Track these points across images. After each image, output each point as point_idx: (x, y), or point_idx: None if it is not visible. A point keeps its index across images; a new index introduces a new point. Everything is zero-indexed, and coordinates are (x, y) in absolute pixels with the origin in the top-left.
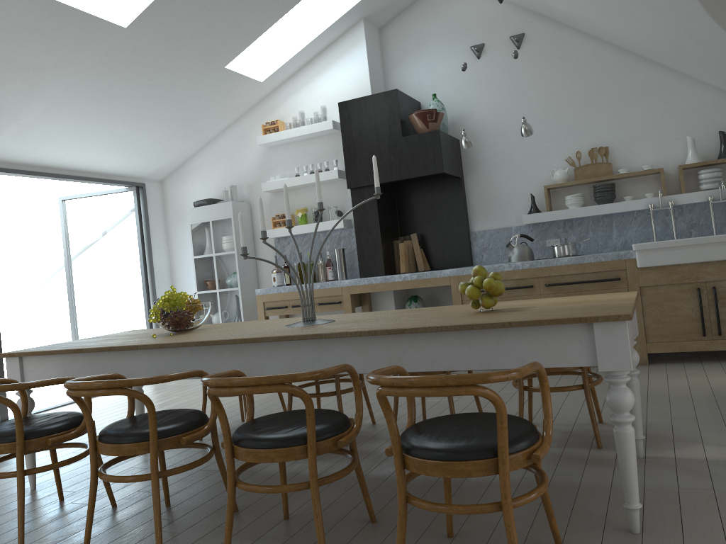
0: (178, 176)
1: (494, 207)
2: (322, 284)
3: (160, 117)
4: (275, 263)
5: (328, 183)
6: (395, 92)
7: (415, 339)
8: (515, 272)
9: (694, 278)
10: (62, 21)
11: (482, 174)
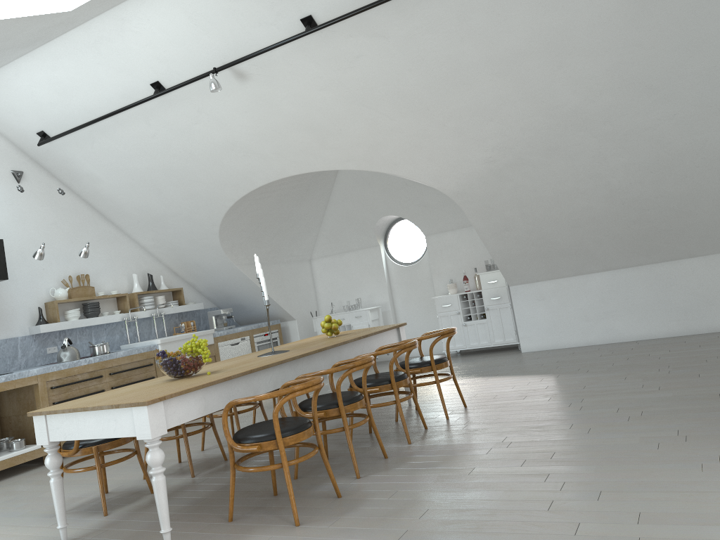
0: None
1: (0, 318)
2: None
3: None
4: None
5: None
6: None
7: (365, 340)
8: (90, 365)
9: None
10: None
11: None
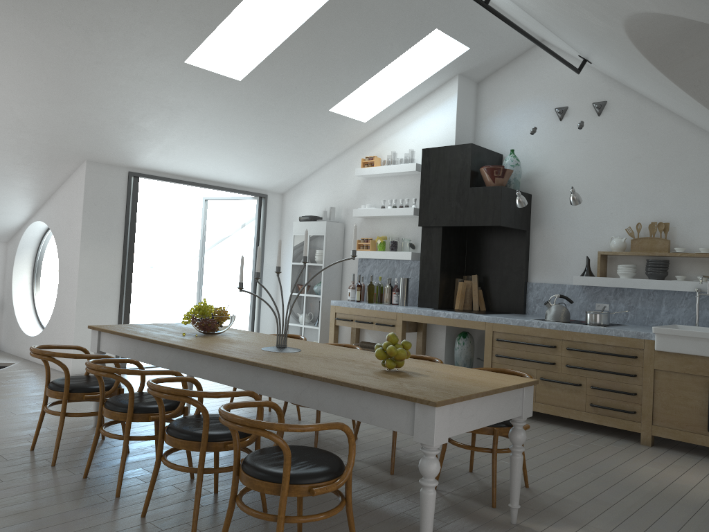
0: (295, 192)
1: (553, 262)
2: (381, 306)
3: (276, 146)
4: (352, 280)
5: (408, 218)
6: (470, 146)
7: (311, 383)
8: (542, 330)
9: (708, 372)
10: (190, 76)
11: (547, 230)
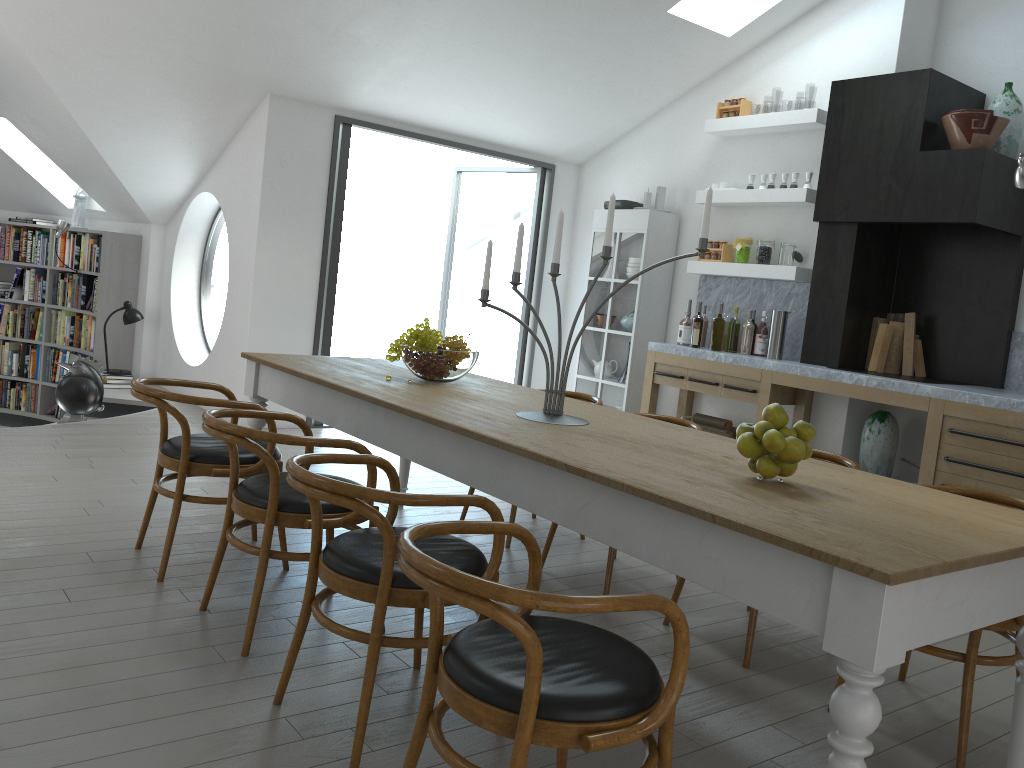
0: (600, 162)
1: None
2: (736, 358)
3: (573, 78)
4: (687, 310)
5: (794, 207)
6: (928, 74)
7: (602, 492)
8: None
9: None
10: None
11: None
